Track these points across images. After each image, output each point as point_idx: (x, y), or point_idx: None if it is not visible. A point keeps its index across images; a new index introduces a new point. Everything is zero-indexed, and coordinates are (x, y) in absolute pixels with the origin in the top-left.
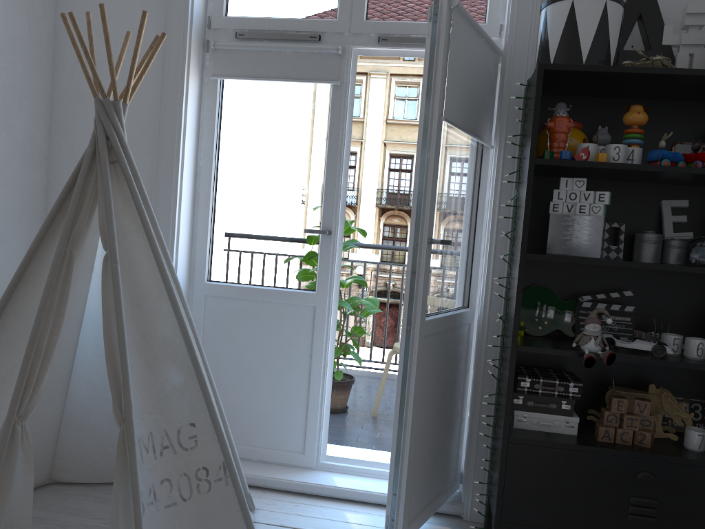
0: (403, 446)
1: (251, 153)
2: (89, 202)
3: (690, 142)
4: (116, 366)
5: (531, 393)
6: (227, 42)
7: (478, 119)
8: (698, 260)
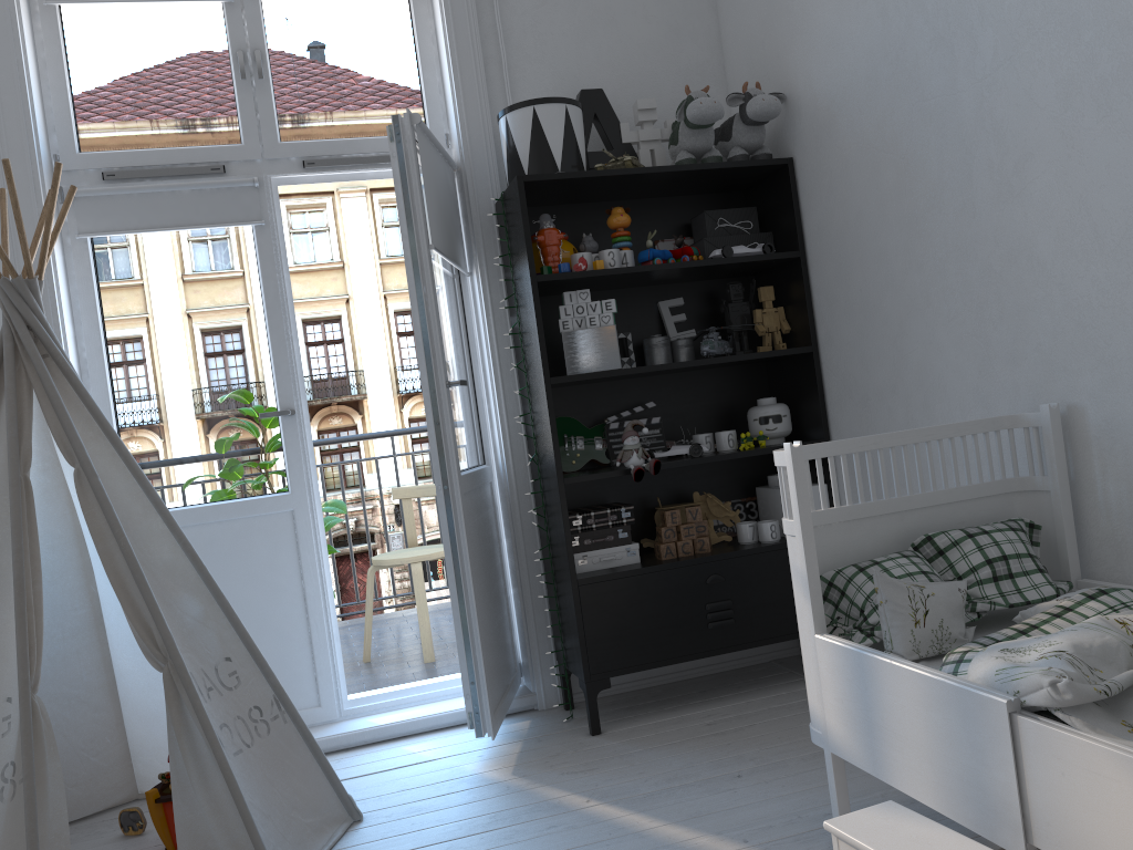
0: (469, 624)
1: (158, 330)
2: (29, 412)
3: (670, 239)
4: (132, 600)
5: (586, 530)
6: (91, 186)
7: (453, 244)
8: (709, 351)
